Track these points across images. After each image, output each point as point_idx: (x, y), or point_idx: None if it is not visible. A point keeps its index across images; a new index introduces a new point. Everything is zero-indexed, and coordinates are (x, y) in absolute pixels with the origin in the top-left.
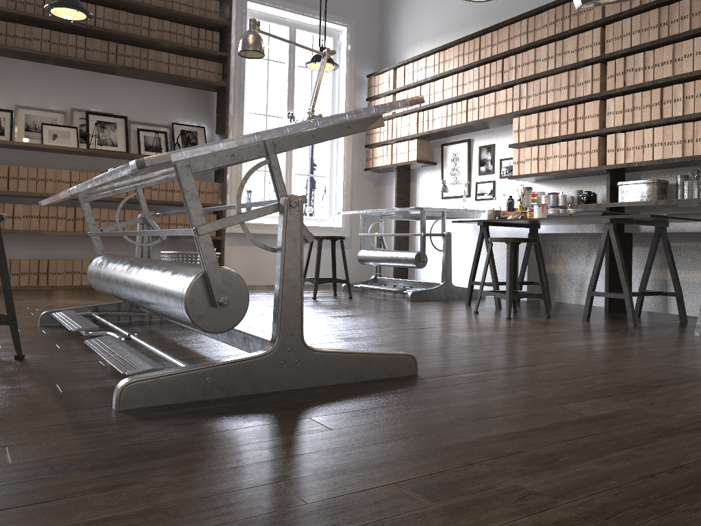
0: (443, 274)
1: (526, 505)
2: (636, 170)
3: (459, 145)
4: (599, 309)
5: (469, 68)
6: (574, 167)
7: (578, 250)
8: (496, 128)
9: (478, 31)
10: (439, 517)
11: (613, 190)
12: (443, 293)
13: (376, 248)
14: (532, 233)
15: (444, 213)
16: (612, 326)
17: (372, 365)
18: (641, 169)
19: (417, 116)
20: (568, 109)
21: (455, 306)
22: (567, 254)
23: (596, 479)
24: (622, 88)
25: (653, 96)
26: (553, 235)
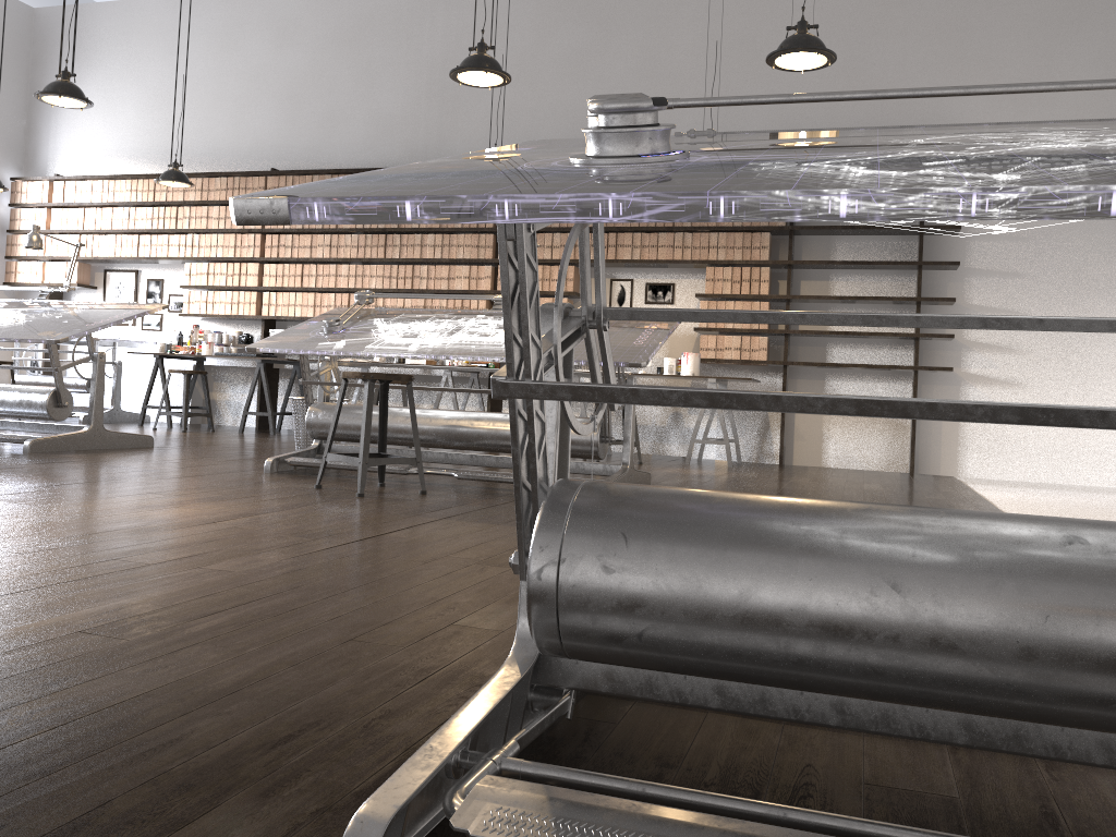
0: (114, 400)
1: (224, 460)
2: (284, 320)
3: (125, 274)
4: (251, 428)
5: (142, 205)
6: (237, 313)
7: (237, 380)
8: (166, 264)
9: (154, 174)
10: (200, 461)
11: (266, 334)
12: (113, 417)
13: (31, 372)
14: (199, 365)
15: (116, 343)
16: (259, 434)
17: (133, 440)
18: (288, 320)
19: (80, 238)
20: (234, 265)
21: (131, 426)
22: (227, 383)
23: (245, 458)
24: (276, 258)
25: (297, 269)
26: (216, 366)
